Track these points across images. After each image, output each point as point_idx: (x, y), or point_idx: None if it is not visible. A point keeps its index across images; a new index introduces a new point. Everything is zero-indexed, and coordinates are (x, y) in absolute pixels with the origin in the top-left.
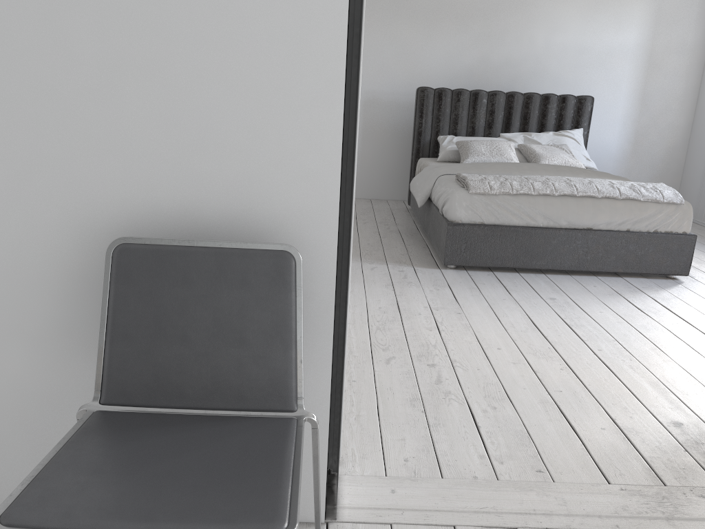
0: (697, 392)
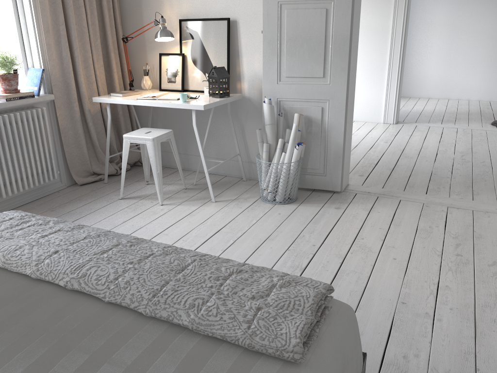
0: (298, 215)
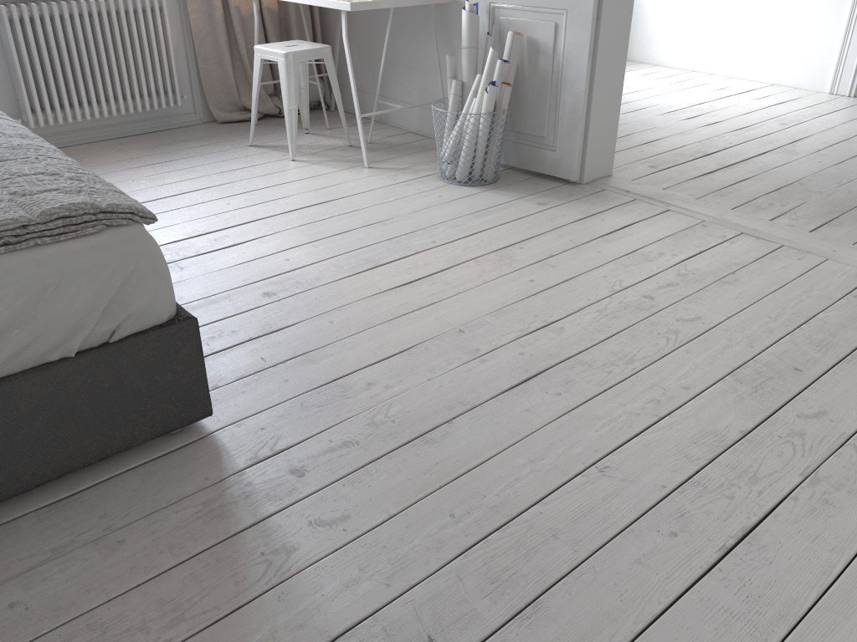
0: (465, 203)
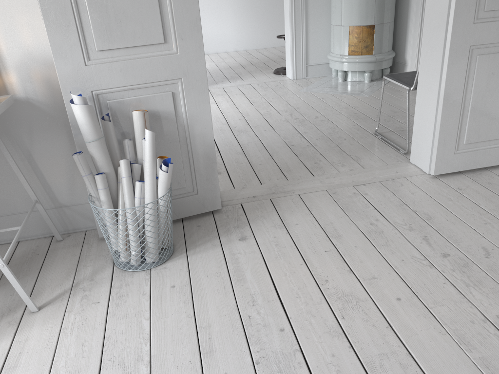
0: (204, 277)
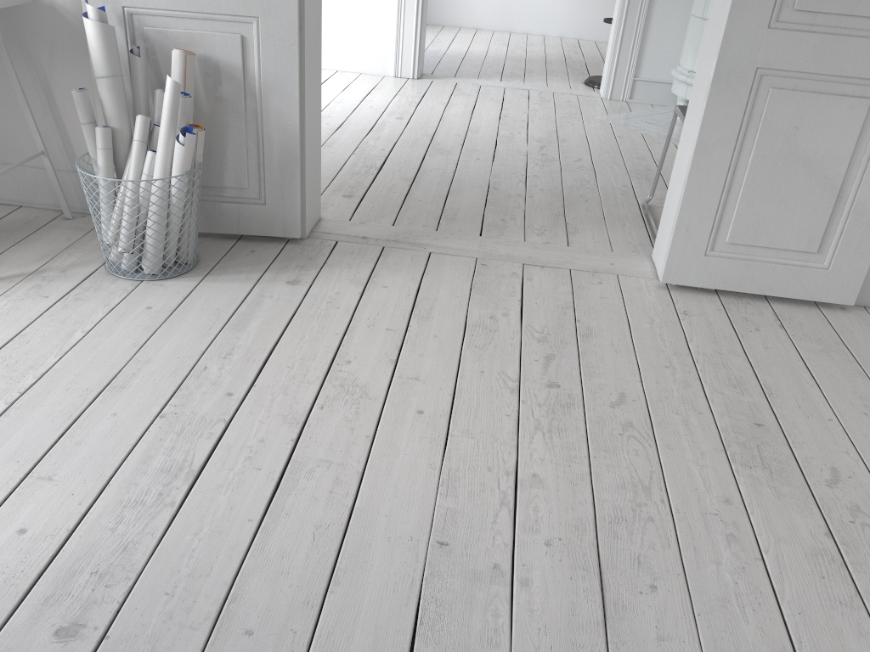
0: (198, 310)
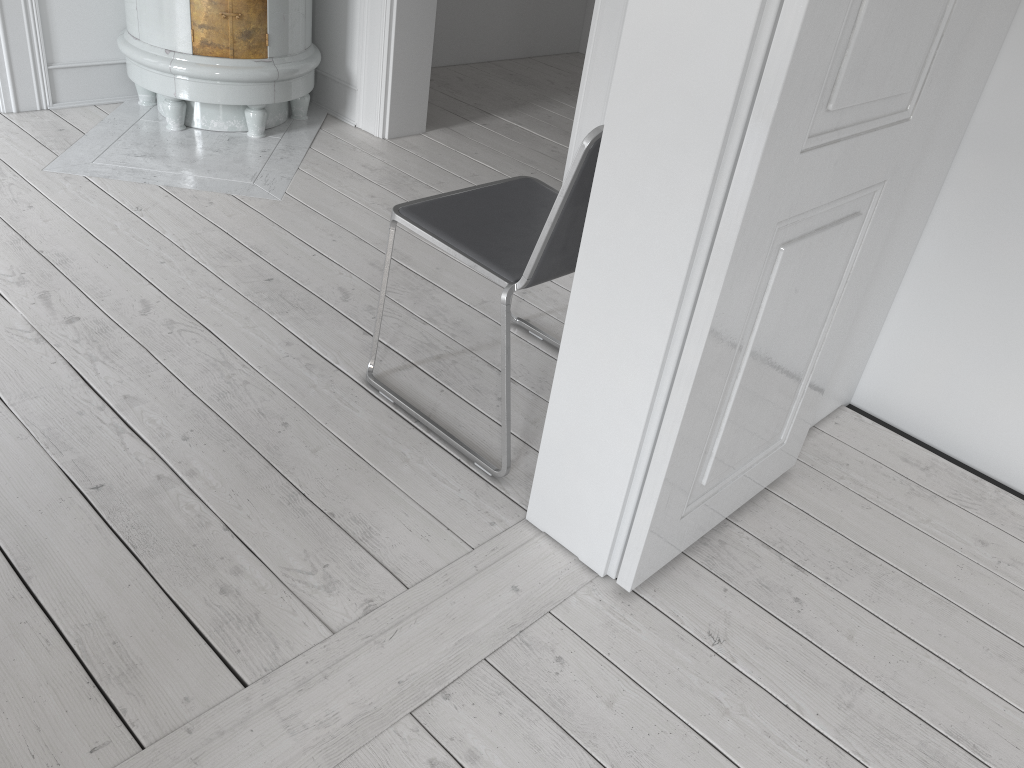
0: None
